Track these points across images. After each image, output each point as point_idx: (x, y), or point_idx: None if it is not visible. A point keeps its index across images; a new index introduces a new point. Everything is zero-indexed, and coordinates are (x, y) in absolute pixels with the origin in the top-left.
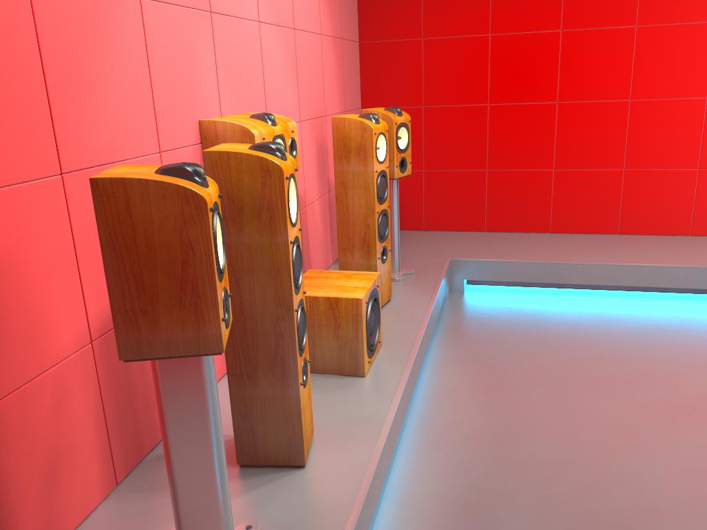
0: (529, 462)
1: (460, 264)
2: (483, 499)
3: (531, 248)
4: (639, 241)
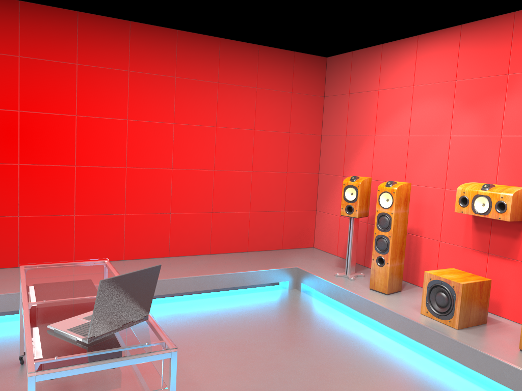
0: (343, 350)
1: None
2: (339, 334)
3: None
4: None
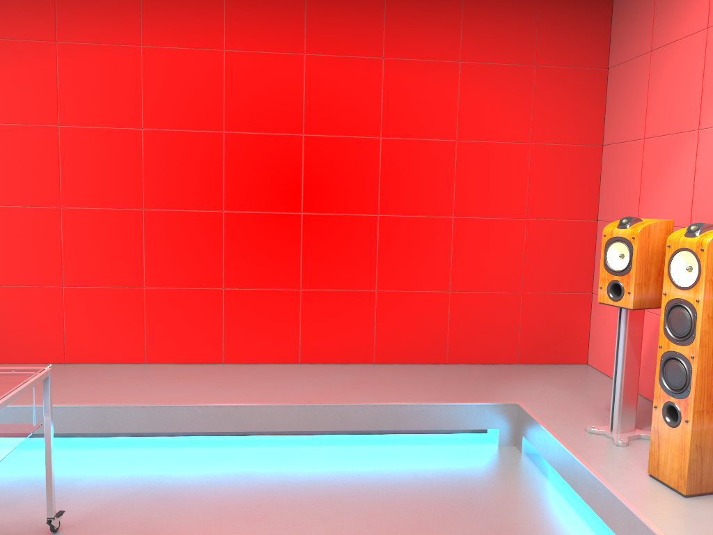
0: None
1: None
2: None
3: None
4: None
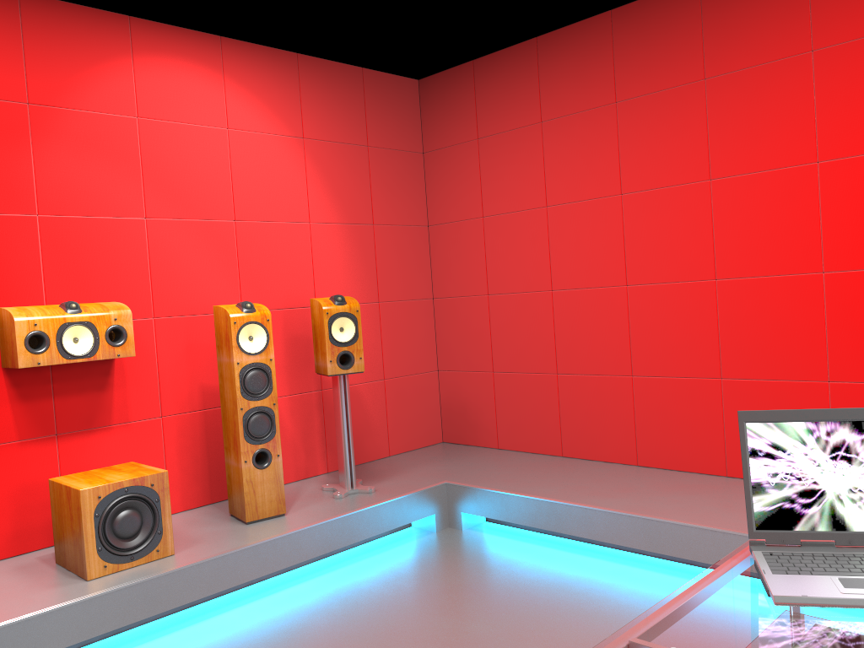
0: None
1: (456, 491)
2: None
3: (567, 480)
4: (733, 488)
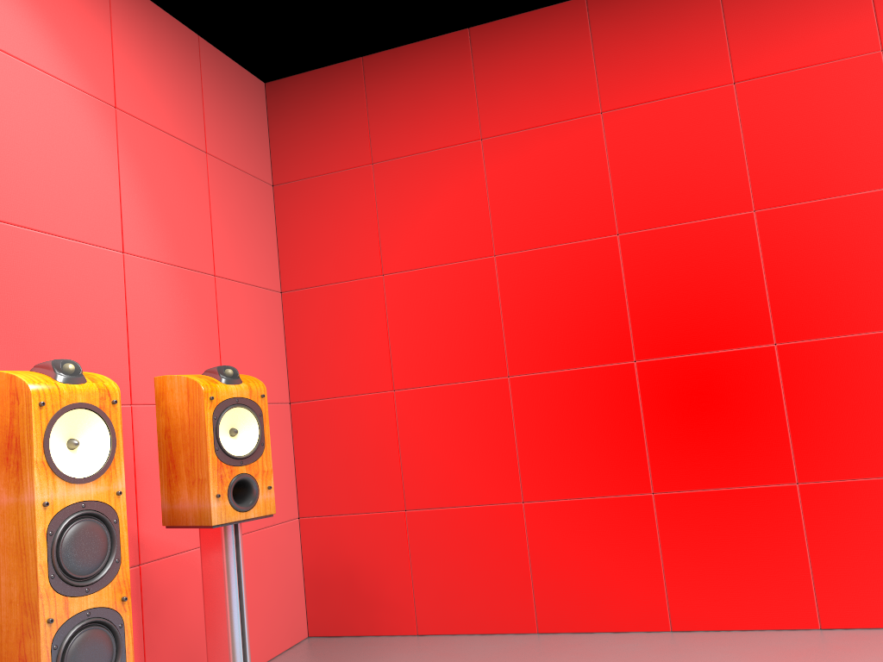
0: None
1: None
2: None
3: None
4: (869, 645)
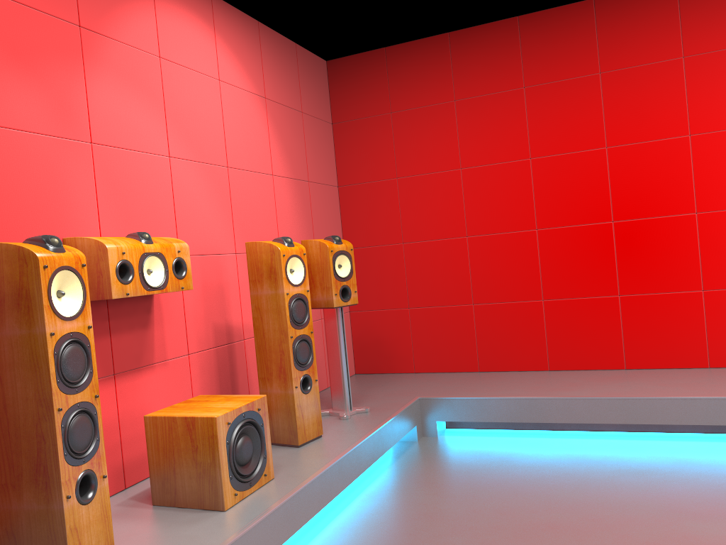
0: None
1: (431, 403)
2: None
3: (516, 385)
4: (645, 374)
